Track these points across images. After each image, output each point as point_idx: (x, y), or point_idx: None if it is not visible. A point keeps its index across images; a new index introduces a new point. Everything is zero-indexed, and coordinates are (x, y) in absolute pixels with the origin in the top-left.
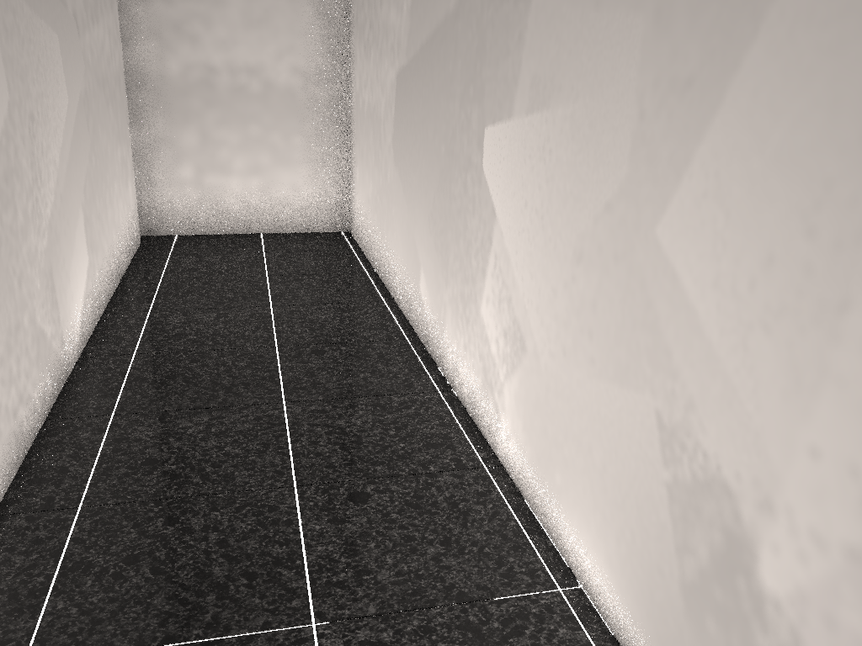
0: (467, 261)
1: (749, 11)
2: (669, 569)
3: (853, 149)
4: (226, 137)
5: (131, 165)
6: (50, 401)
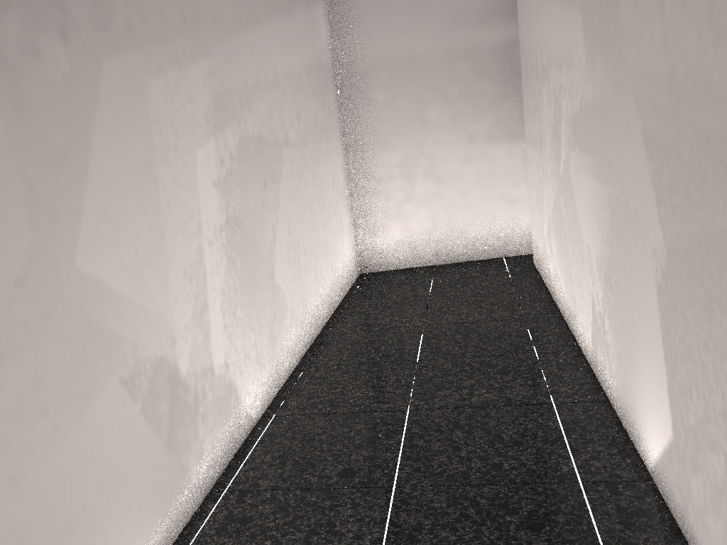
0: None
1: (86, 112)
2: (158, 451)
3: (146, 173)
4: None
5: None
6: None
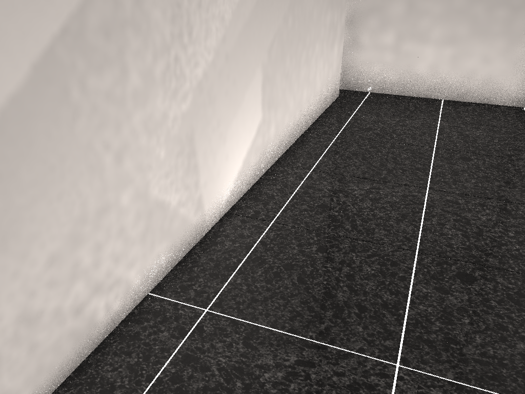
0: None
1: None
2: None
3: None
4: (430, 7)
5: (342, 29)
6: (164, 270)
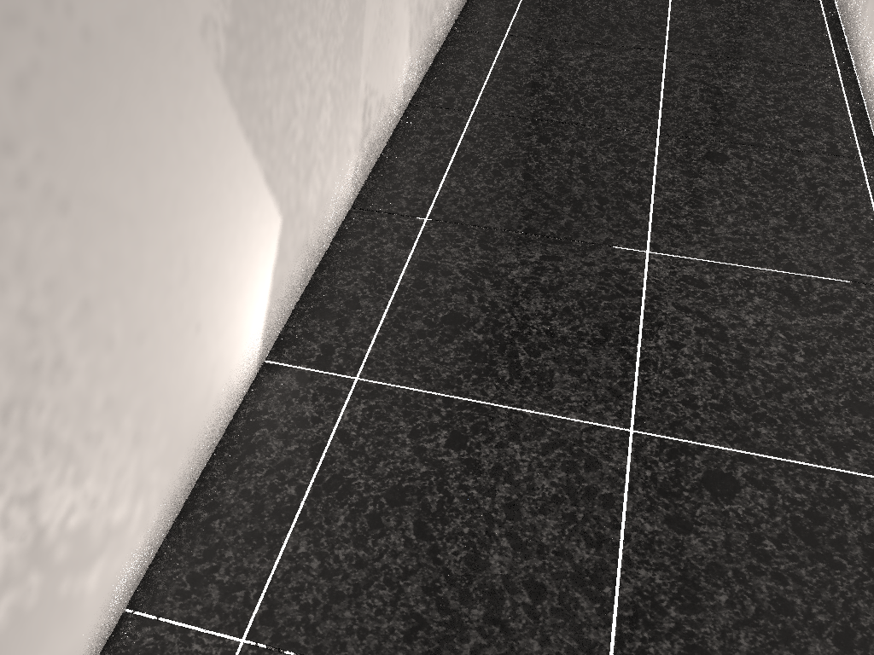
0: None
1: None
2: None
3: None
4: None
5: None
6: (456, 13)
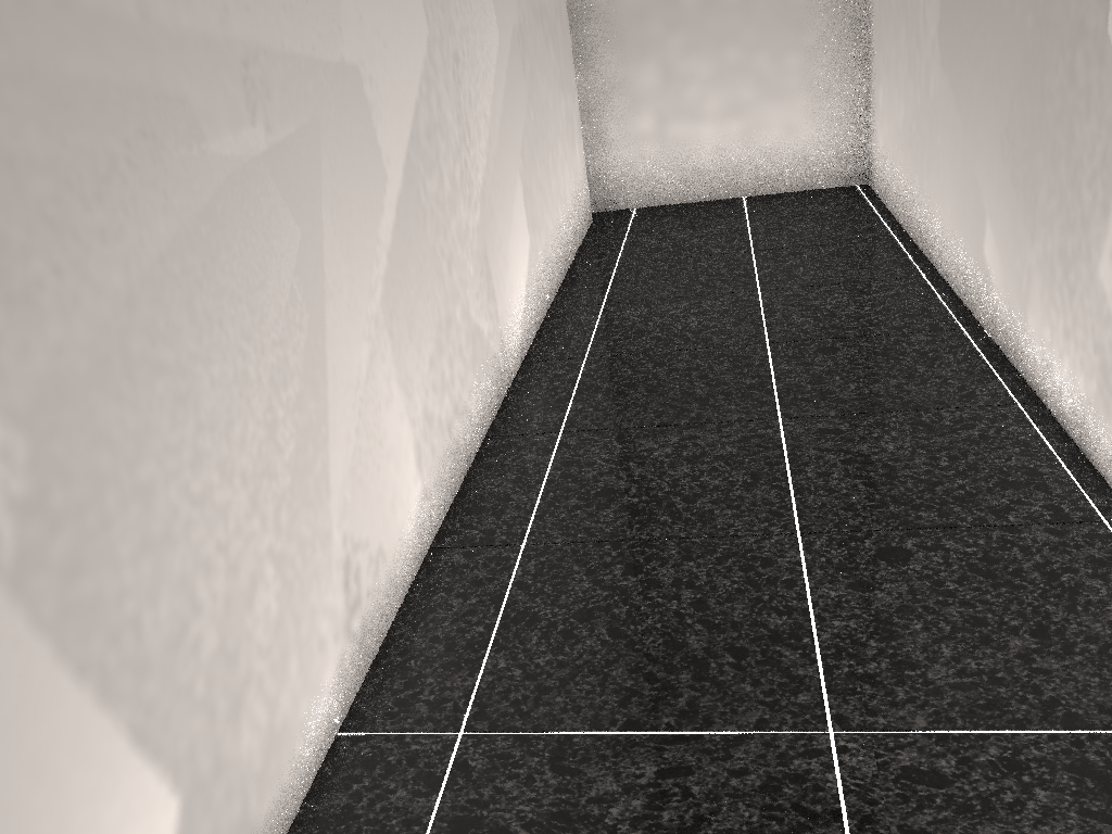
0: (1073, 194)
1: None
2: None
3: None
4: (695, 69)
5: (578, 121)
6: (490, 415)
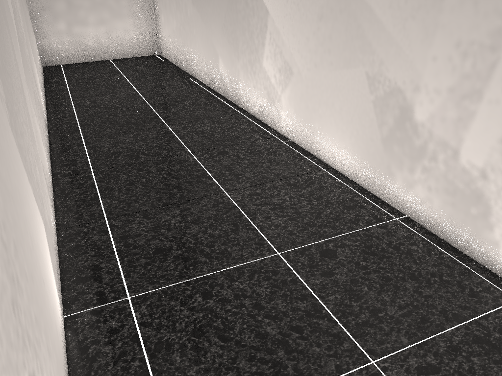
0: (251, 42)
1: None
2: (376, 136)
3: None
4: (82, 3)
5: (31, 23)
6: (47, 137)
